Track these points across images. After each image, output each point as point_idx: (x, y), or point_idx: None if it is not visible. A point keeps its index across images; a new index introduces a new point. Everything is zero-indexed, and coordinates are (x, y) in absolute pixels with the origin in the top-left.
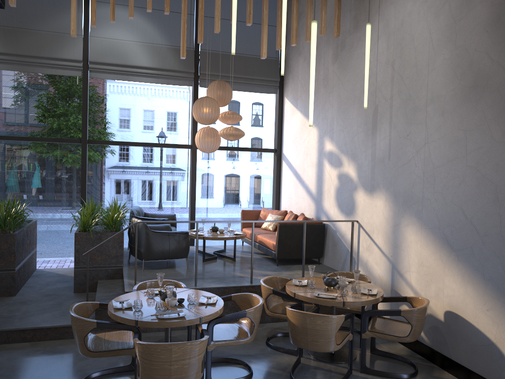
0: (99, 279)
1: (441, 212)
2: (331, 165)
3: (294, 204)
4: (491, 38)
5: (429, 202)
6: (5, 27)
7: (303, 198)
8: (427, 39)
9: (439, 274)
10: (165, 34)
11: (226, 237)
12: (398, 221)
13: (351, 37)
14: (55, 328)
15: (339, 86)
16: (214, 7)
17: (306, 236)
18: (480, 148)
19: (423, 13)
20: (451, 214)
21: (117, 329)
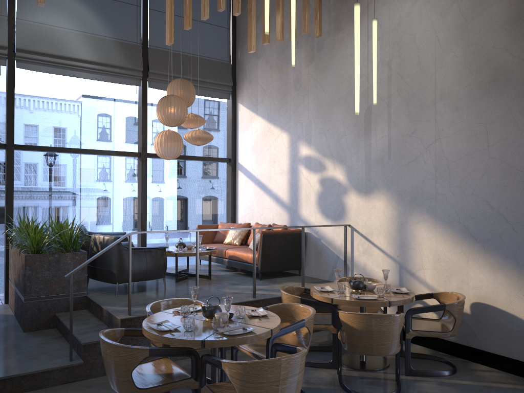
0: (57, 311)
1: (460, 205)
2: (309, 170)
3: (257, 215)
4: (511, 36)
5: (444, 197)
6: None
7: (270, 208)
8: (432, 38)
9: (462, 267)
10: (109, 25)
11: (201, 252)
12: (404, 220)
13: (331, 38)
14: (32, 375)
15: (317, 88)
16: (163, 0)
17: (289, 246)
18: (505, 140)
19: (425, 13)
20: (473, 206)
21: (173, 355)
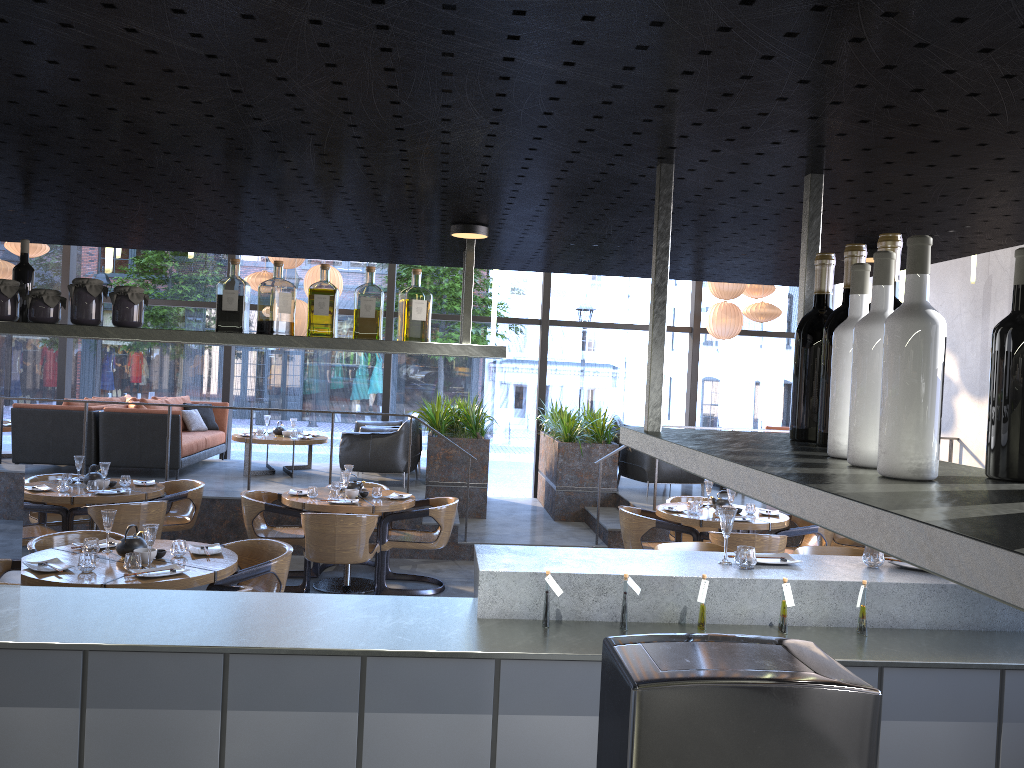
0: (586, 505)
1: None
2: None
3: None
4: None
5: None
6: None
7: None
8: None
9: None
10: None
11: None
12: None
13: None
14: None
15: None
16: None
17: None
18: None
19: None
20: None
21: (676, 531)
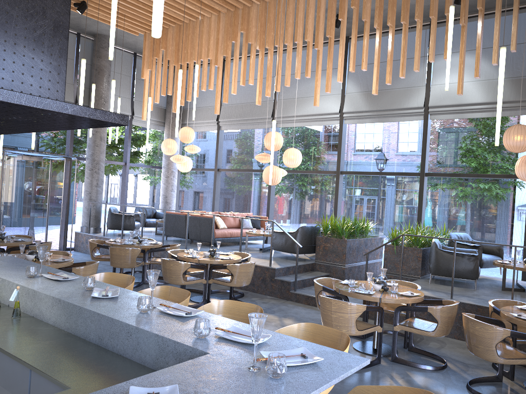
0: None
1: None
2: None
3: None
4: None
5: None
6: (371, 91)
7: None
8: None
9: None
10: None
11: None
12: None
13: None
14: None
15: None
16: None
17: None
18: None
19: None
20: None
21: (334, 295)
